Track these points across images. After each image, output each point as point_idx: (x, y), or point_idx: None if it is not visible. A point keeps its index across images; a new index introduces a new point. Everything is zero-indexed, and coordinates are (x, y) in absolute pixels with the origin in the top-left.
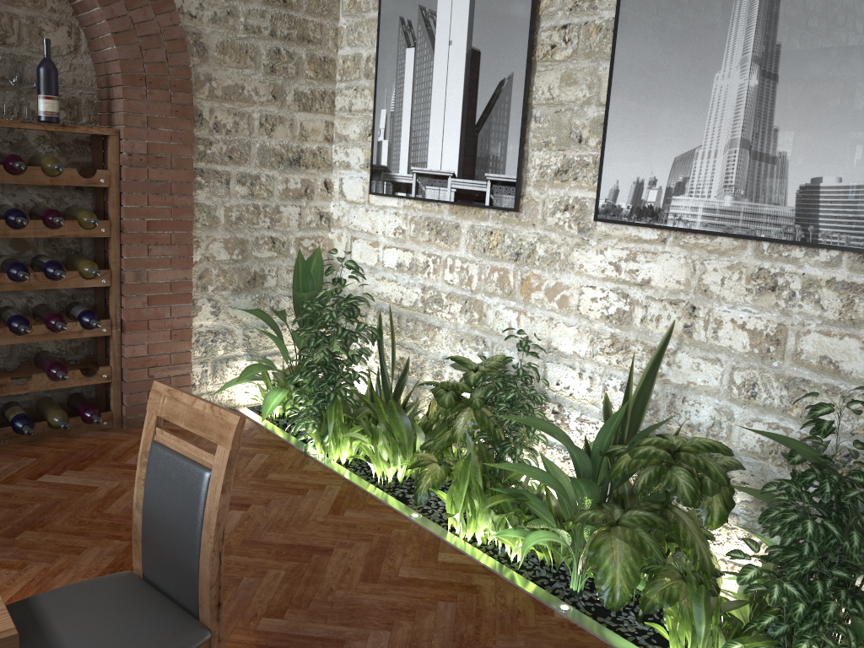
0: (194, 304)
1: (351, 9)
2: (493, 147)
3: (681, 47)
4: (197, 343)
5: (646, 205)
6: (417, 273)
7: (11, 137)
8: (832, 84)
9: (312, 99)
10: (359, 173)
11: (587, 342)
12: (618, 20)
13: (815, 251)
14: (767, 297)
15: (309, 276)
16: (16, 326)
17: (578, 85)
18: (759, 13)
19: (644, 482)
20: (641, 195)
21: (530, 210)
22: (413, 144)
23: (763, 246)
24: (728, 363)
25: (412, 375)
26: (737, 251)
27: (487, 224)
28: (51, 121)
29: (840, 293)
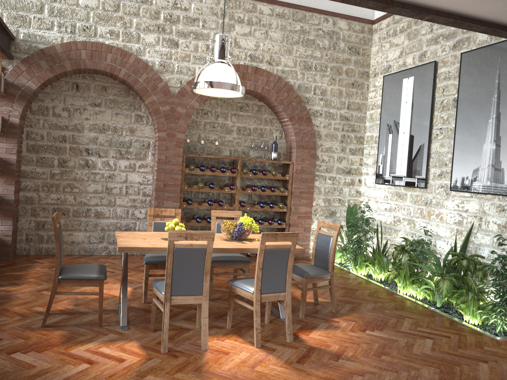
0: (312, 220)
1: (370, 120)
2: (417, 167)
3: (473, 136)
4: (312, 234)
5: (465, 185)
6: (391, 211)
7: (261, 164)
8: None
9: (355, 150)
10: (371, 176)
11: (449, 232)
12: (455, 127)
13: None
14: (501, 213)
15: (352, 212)
16: (260, 221)
17: (445, 147)
18: (494, 127)
19: (452, 262)
20: (463, 182)
21: (430, 188)
22: (391, 166)
23: (500, 197)
24: (492, 235)
25: (389, 249)
26: (492, 199)
27: (416, 193)
28: (275, 159)
29: None
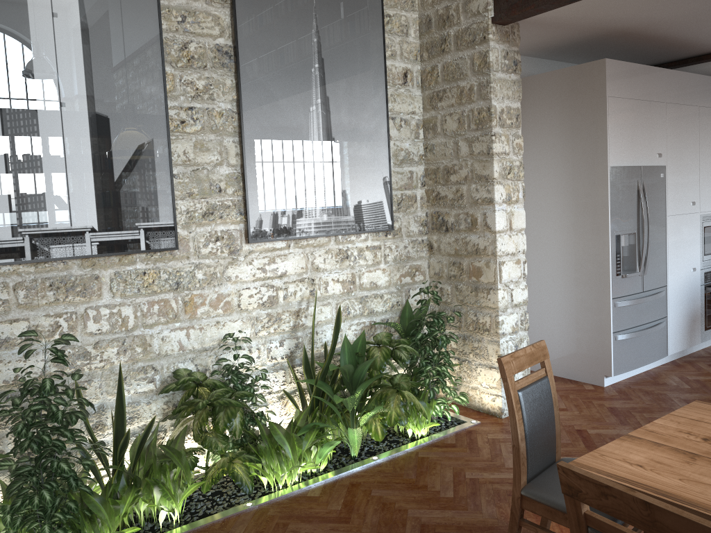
0: None
1: None
2: (142, 200)
3: (286, 134)
4: None
5: (282, 226)
6: (40, 340)
7: None
8: (358, 158)
9: None
10: None
11: (250, 326)
12: (242, 112)
13: (360, 235)
14: (345, 262)
15: None
16: None
17: (210, 152)
18: (323, 121)
19: (406, 355)
20: (278, 221)
21: (183, 246)
22: (19, 205)
23: (339, 238)
24: (333, 302)
25: None
26: (328, 243)
27: (135, 267)
28: None
29: (371, 251)
